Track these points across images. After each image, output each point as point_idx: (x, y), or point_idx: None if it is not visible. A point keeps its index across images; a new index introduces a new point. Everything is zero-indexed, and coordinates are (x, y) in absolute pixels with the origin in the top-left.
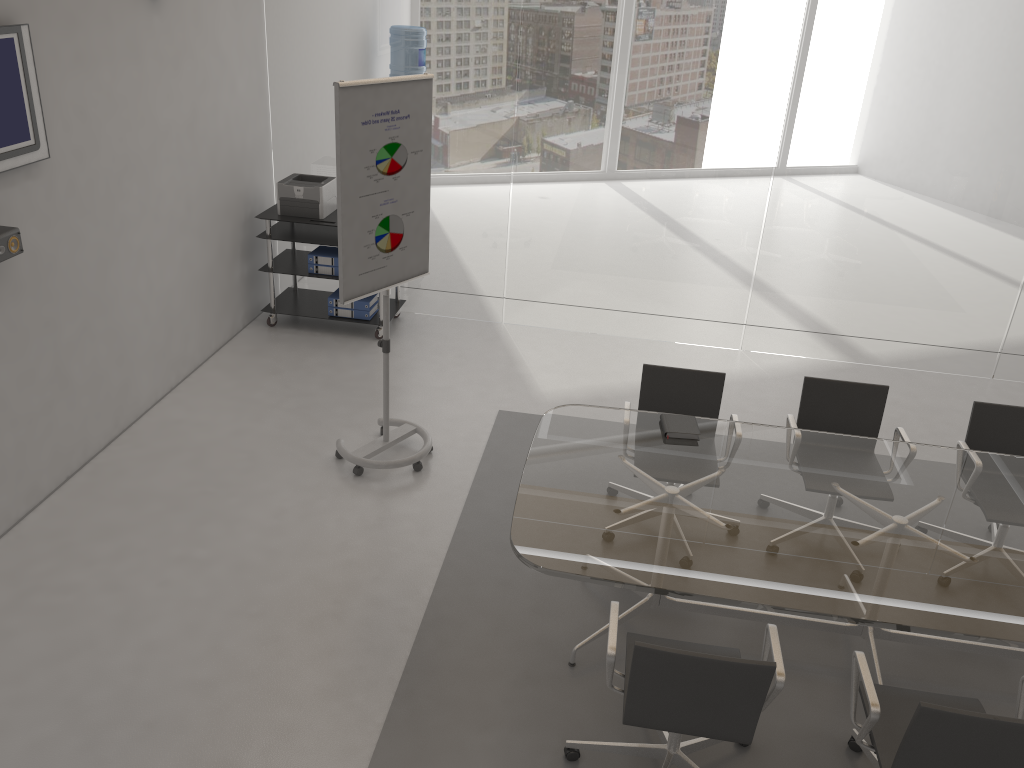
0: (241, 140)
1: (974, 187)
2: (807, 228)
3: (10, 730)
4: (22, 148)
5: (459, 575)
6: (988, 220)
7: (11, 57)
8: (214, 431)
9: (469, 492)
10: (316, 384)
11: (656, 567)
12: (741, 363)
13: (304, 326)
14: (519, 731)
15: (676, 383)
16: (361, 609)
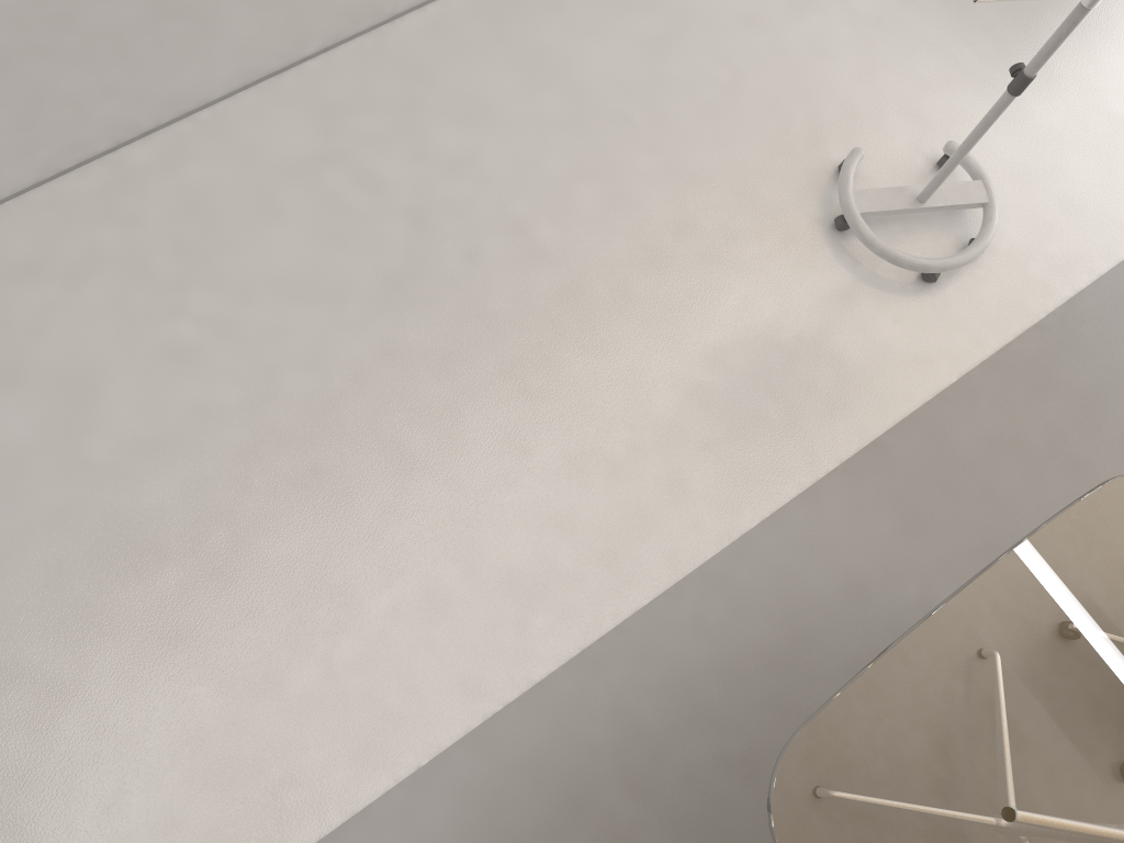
0: None
1: None
2: None
3: (195, 367)
4: None
5: (810, 526)
6: None
7: None
8: None
9: (958, 380)
10: None
11: None
12: None
13: None
14: (665, 831)
15: None
16: (649, 483)
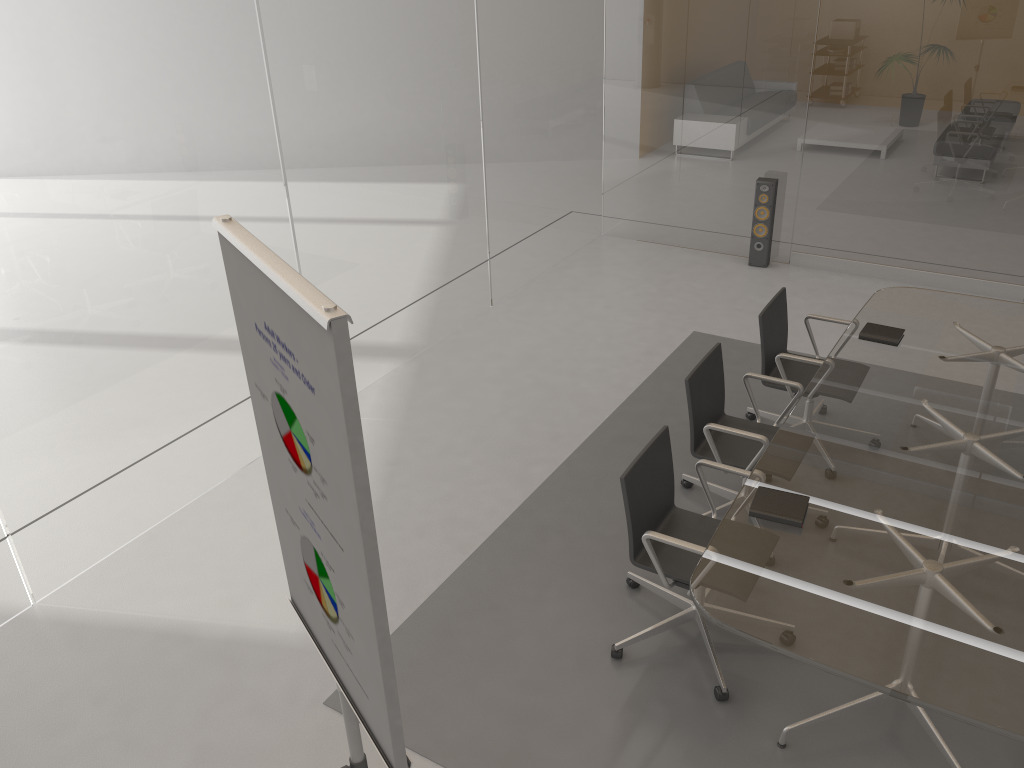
0: None
1: (438, 132)
2: (336, 240)
3: None
4: None
5: None
6: (455, 160)
7: None
8: None
9: None
10: None
11: None
12: None
13: None
14: None
15: (645, 472)
16: None
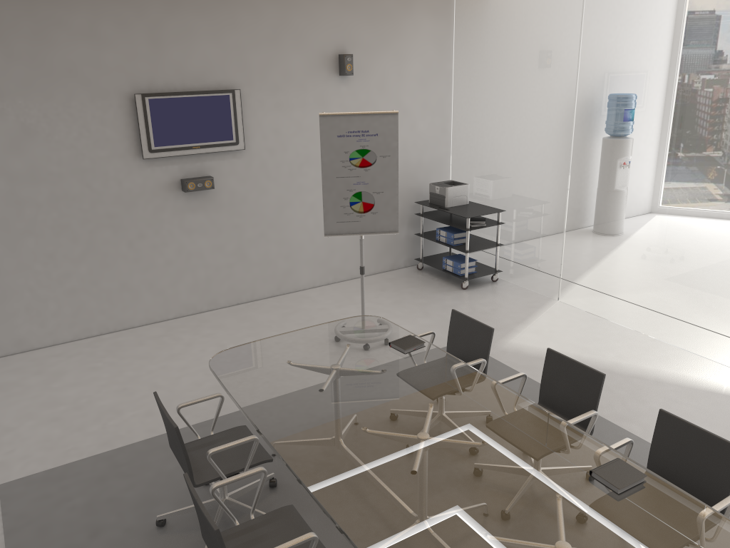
0: (417, 157)
1: None
2: None
3: (98, 370)
4: (226, 143)
5: None
6: None
7: (226, 103)
8: (314, 305)
9: None
10: (391, 300)
11: (246, 385)
12: (712, 376)
13: (435, 273)
14: None
15: (467, 328)
16: None
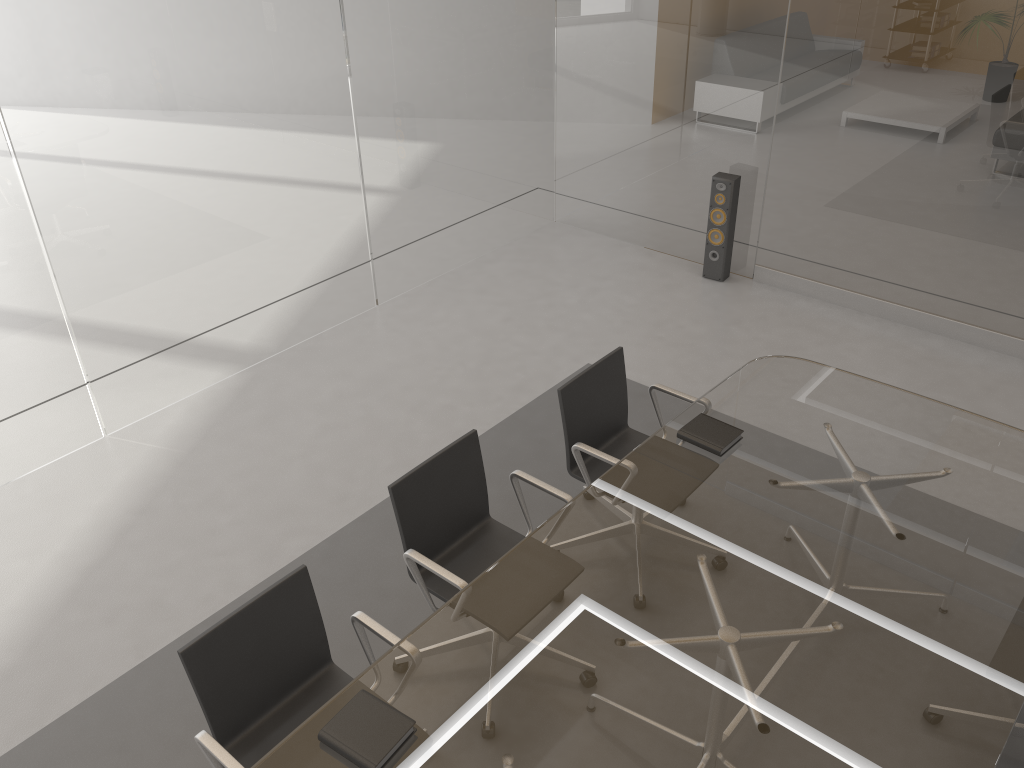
0: None
1: (278, 104)
2: (112, 236)
3: None
4: None
5: None
6: (307, 138)
7: None
8: None
9: None
10: None
11: None
12: (131, 456)
13: None
14: None
15: (245, 634)
16: None
